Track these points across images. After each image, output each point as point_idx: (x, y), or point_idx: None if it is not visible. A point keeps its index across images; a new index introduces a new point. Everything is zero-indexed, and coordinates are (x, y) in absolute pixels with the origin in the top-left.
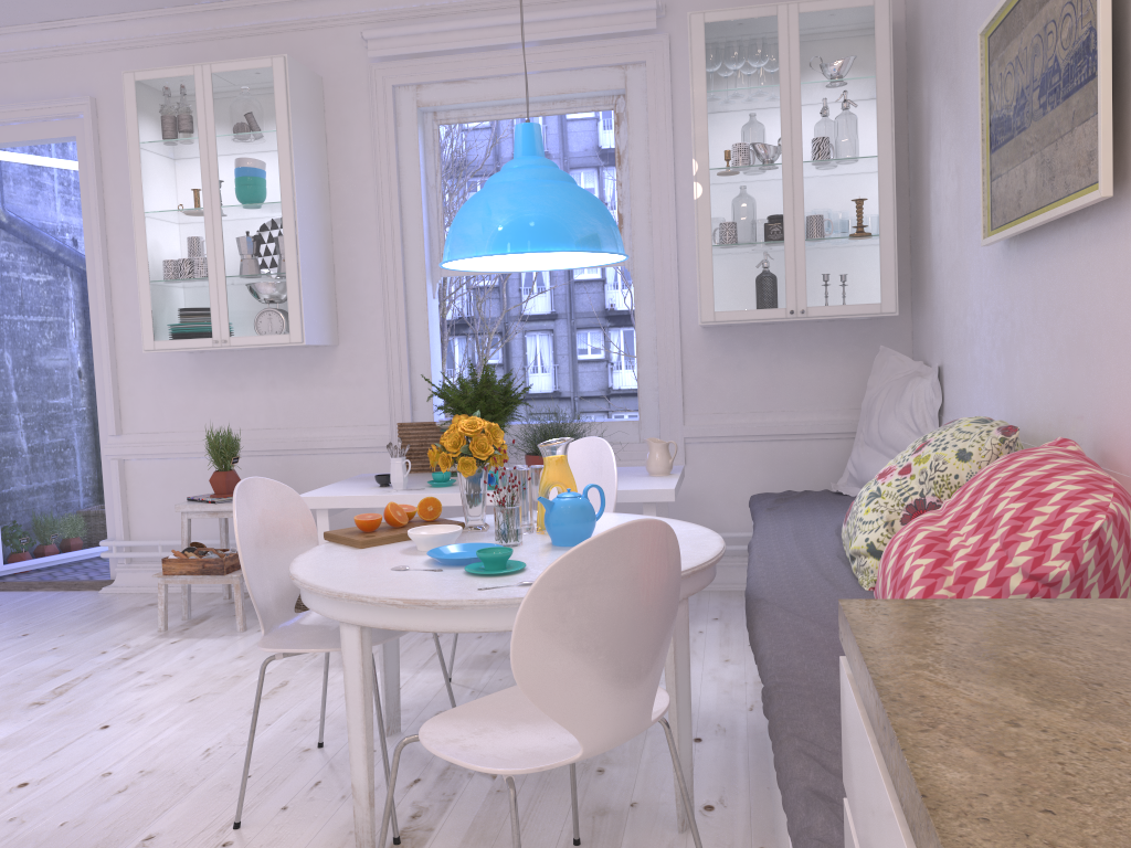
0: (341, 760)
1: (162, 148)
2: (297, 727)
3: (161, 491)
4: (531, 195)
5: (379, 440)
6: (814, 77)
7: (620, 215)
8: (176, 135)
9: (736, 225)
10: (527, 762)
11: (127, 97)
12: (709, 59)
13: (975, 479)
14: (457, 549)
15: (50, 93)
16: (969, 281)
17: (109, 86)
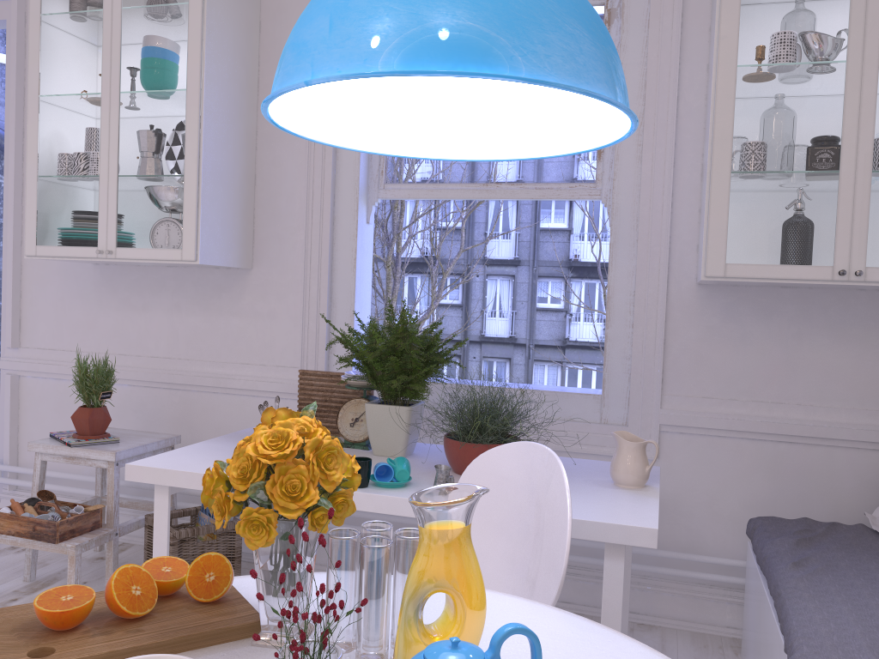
0: None
1: (64, 21)
2: None
3: (53, 415)
4: None
5: (286, 384)
6: None
7: None
8: (79, 5)
9: (768, 145)
10: None
11: None
12: None
13: None
14: None
15: None
16: None
17: None
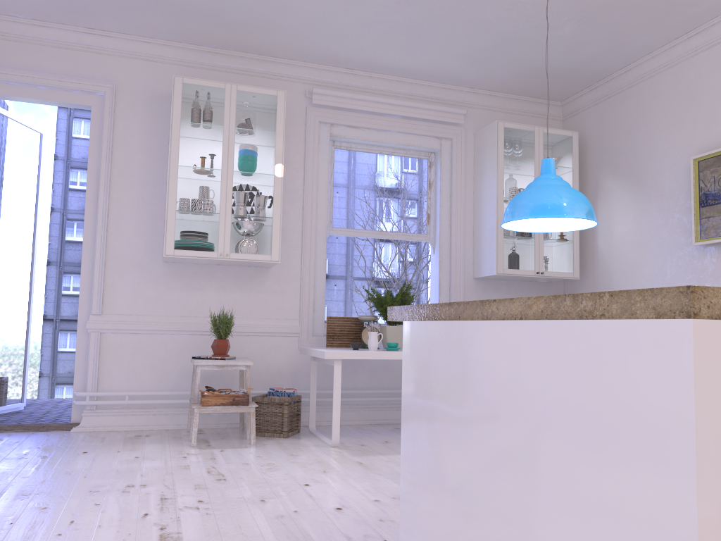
0: None
1: (197, 128)
2: None
3: (129, 357)
4: (576, 192)
5: (293, 328)
6: None
7: (428, 214)
8: (207, 121)
9: None
10: None
11: (176, 91)
12: (505, 144)
13: None
14: None
15: (79, 74)
16: (651, 262)
17: (127, 80)
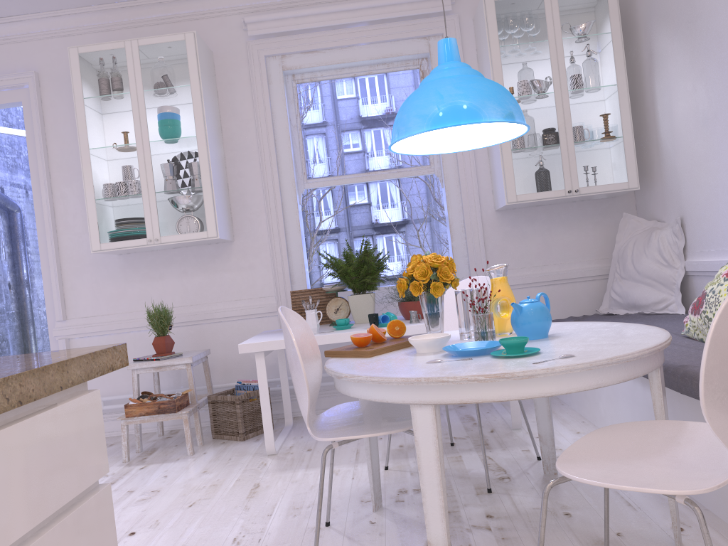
0: (354, 532)
1: (102, 101)
2: (295, 514)
3: None
4: (471, 83)
5: (269, 307)
6: (571, 34)
7: None
8: (112, 91)
9: (526, 135)
10: (695, 484)
11: (73, 65)
12: (499, 24)
13: None
14: (458, 347)
15: (1, 70)
16: (718, 151)
17: (49, 64)
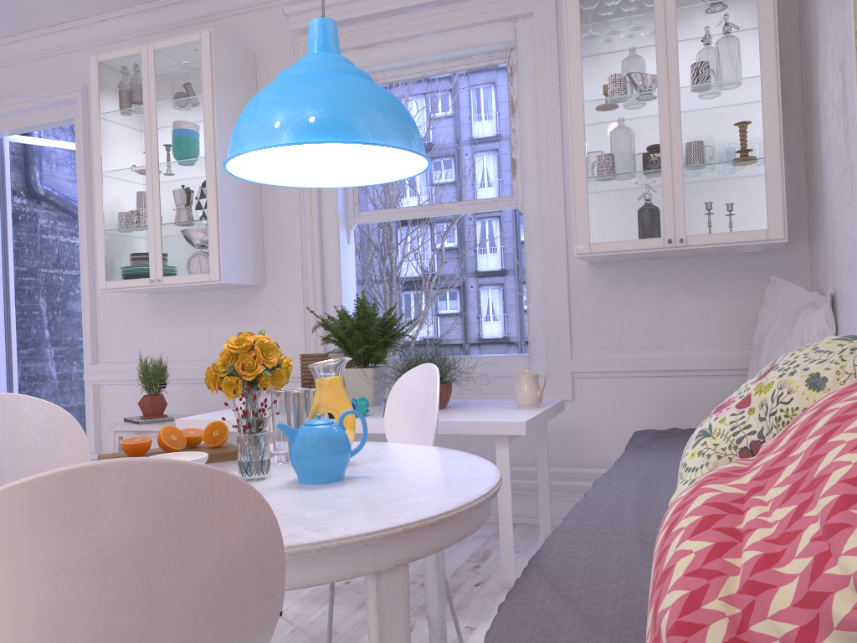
0: None
1: (116, 116)
2: None
3: (125, 413)
4: (301, 85)
5: (296, 370)
6: (690, 1)
7: (513, 160)
8: (126, 104)
9: (611, 155)
10: None
11: (92, 76)
12: None
13: (805, 412)
14: None
15: (55, 84)
16: (855, 186)
17: None
